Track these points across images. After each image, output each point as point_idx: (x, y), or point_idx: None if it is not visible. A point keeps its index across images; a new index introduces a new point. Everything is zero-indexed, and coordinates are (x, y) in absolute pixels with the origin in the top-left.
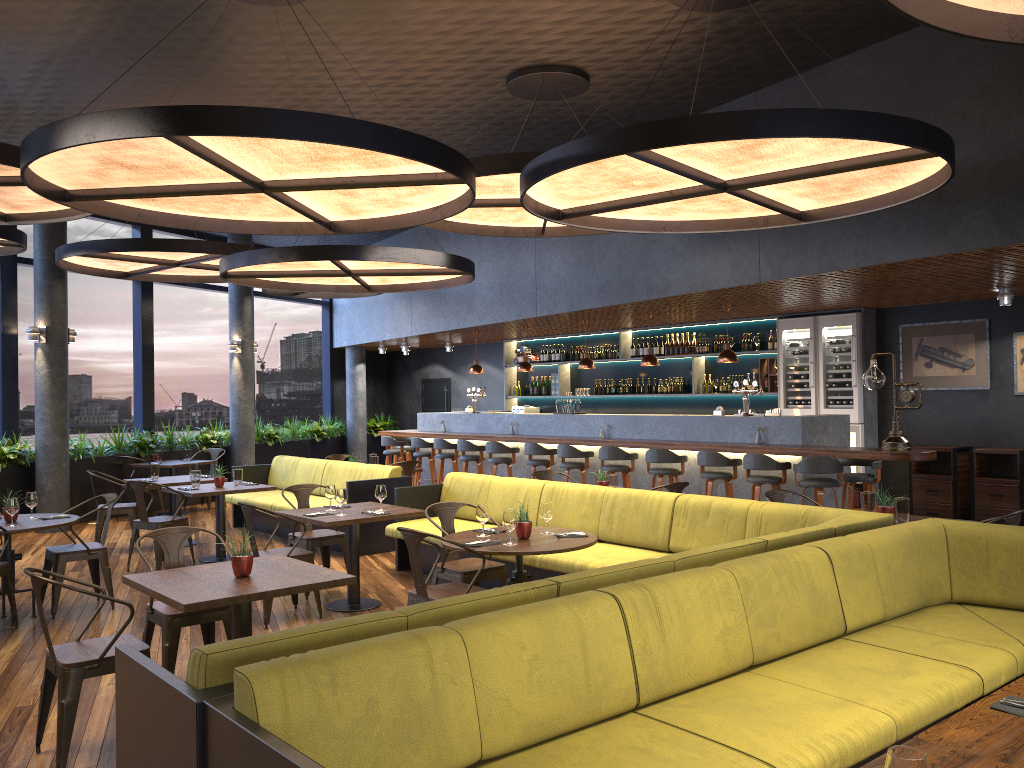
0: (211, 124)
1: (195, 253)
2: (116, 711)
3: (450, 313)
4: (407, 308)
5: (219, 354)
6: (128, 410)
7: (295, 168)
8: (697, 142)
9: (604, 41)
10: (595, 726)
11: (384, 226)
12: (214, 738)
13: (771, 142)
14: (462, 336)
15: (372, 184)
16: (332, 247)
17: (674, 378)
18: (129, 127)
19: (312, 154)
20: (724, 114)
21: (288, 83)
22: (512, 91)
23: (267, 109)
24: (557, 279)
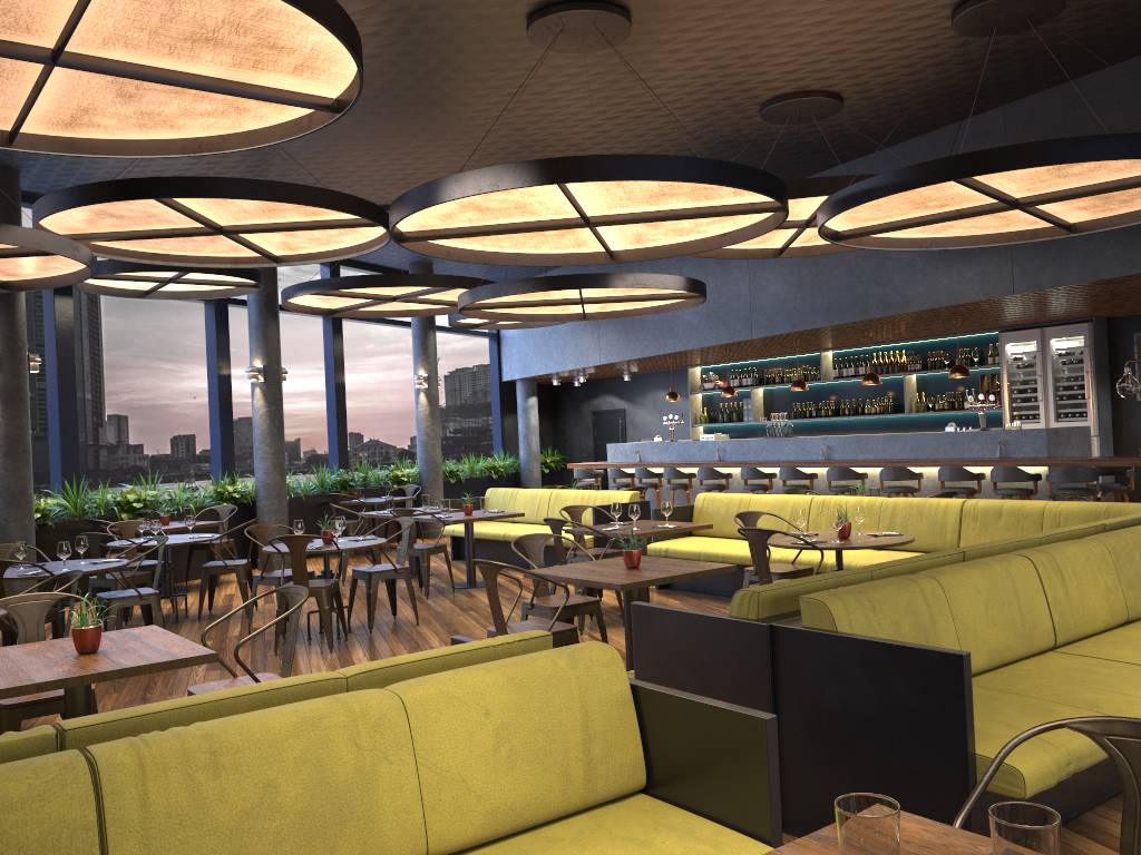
0: (604, 171)
1: (417, 287)
2: (634, 655)
3: (647, 339)
4: (593, 336)
5: (384, 392)
6: (297, 452)
7: (628, 204)
8: (1028, 167)
9: (871, 67)
10: (1028, 659)
11: (666, 253)
12: (789, 649)
13: (1083, 163)
14: (650, 363)
15: (692, 215)
16: (585, 276)
17: (883, 398)
18: (531, 177)
19: (656, 191)
20: (1053, 141)
21: (549, 119)
22: (765, 117)
23: (650, 155)
24: (776, 300)
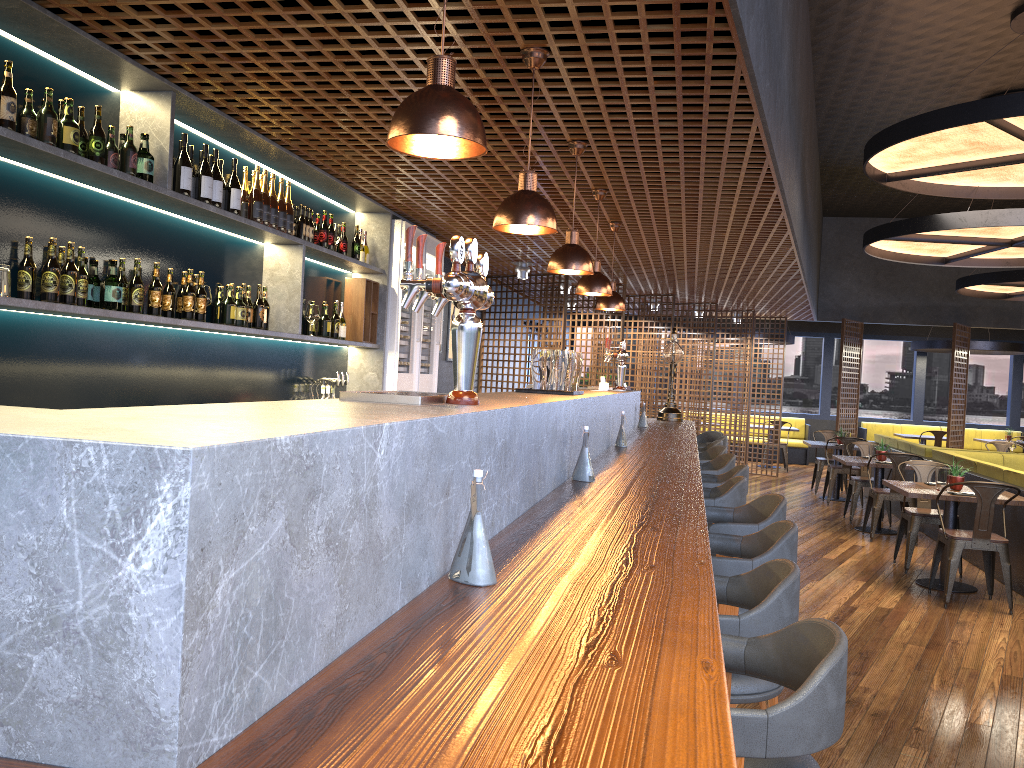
0: None
1: None
2: None
3: None
4: None
5: None
6: None
7: None
8: None
9: None
10: None
11: None
12: None
13: None
14: None
15: None
16: None
17: (244, 287)
18: None
19: None
20: None
21: None
22: None
23: None
24: (784, 96)
